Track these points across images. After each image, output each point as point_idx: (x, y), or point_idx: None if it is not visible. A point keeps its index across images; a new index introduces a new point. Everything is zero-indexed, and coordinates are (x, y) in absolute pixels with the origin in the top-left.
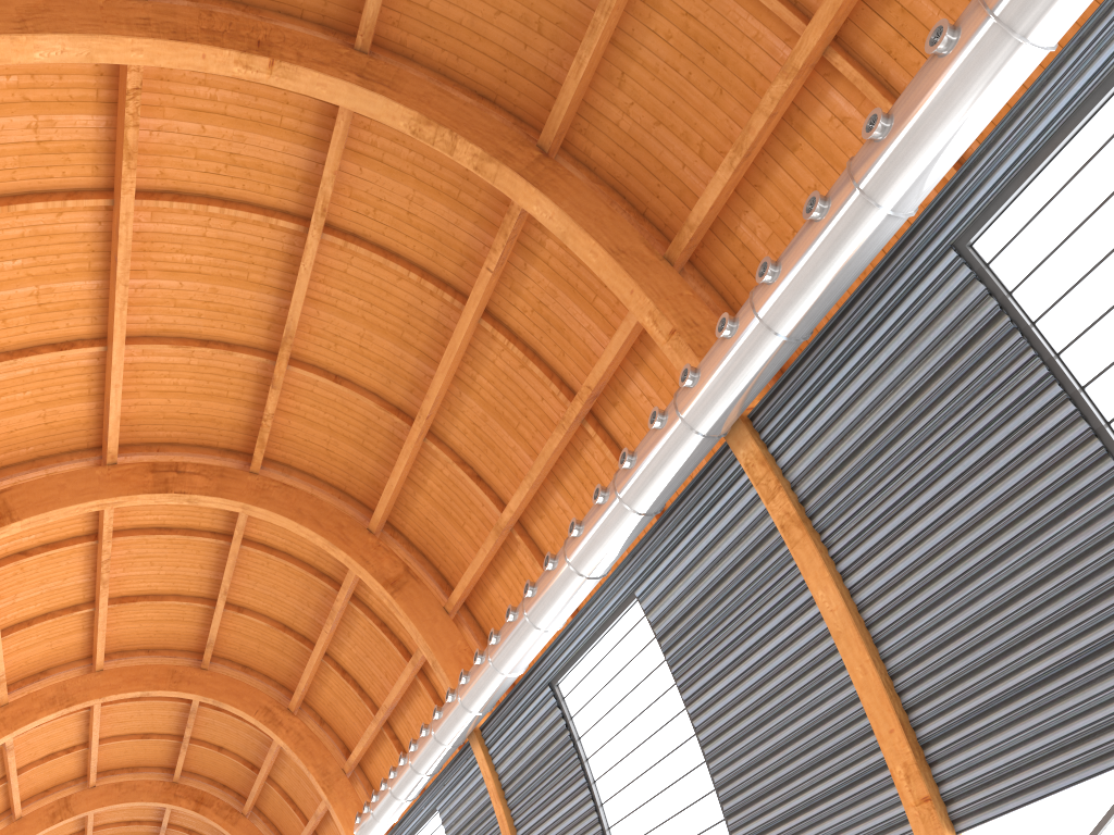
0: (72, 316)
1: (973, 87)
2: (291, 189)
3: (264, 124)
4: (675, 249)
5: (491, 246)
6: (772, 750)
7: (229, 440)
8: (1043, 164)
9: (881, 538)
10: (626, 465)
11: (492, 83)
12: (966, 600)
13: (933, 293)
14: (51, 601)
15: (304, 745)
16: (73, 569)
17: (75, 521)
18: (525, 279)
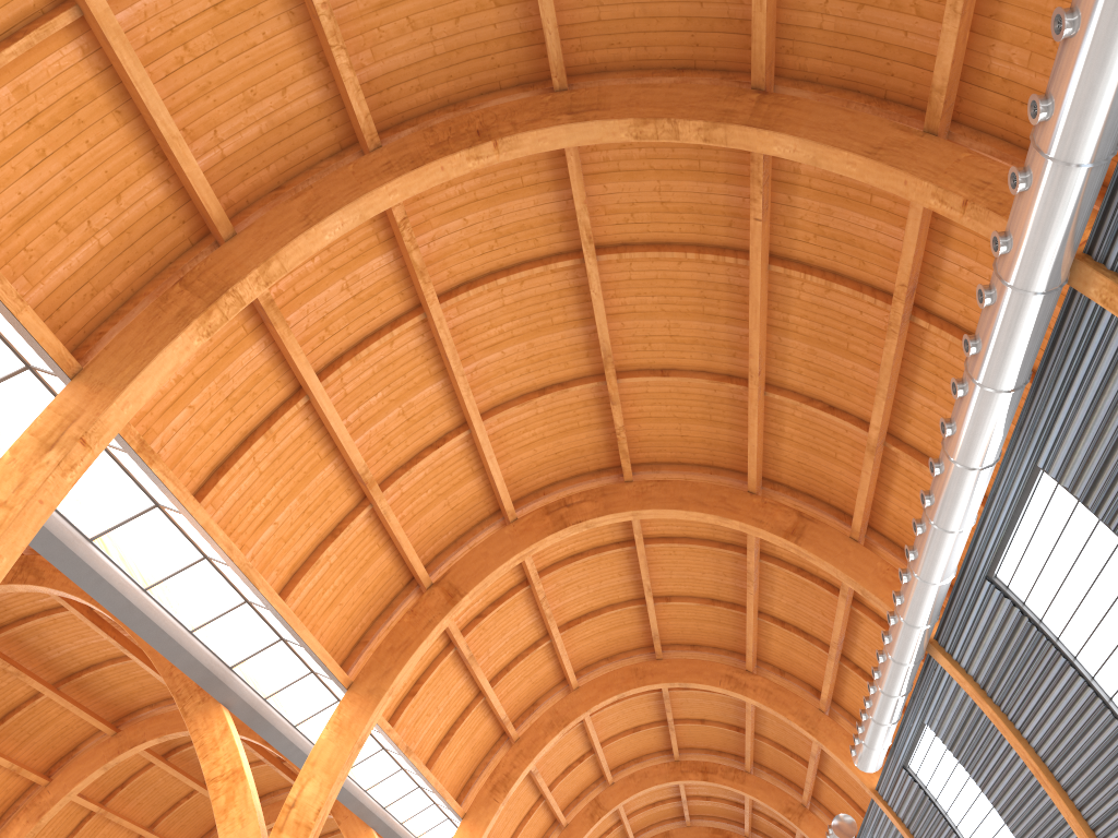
0: (434, 417)
1: None
2: (554, 233)
3: (510, 191)
4: (932, 119)
5: (749, 196)
6: None
7: (596, 462)
8: None
9: None
10: (972, 352)
11: (685, 52)
12: None
13: None
14: (516, 646)
15: (774, 698)
16: (521, 614)
17: (506, 576)
18: (795, 211)
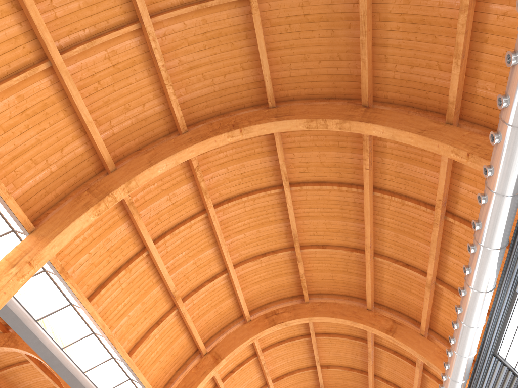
0: (210, 266)
1: None
2: (270, 176)
3: (249, 155)
4: (449, 117)
5: (362, 158)
6: None
7: (290, 292)
8: None
9: None
10: (477, 228)
11: (330, 91)
12: None
13: None
14: None
15: None
16: (253, 372)
17: (245, 351)
18: (385, 165)
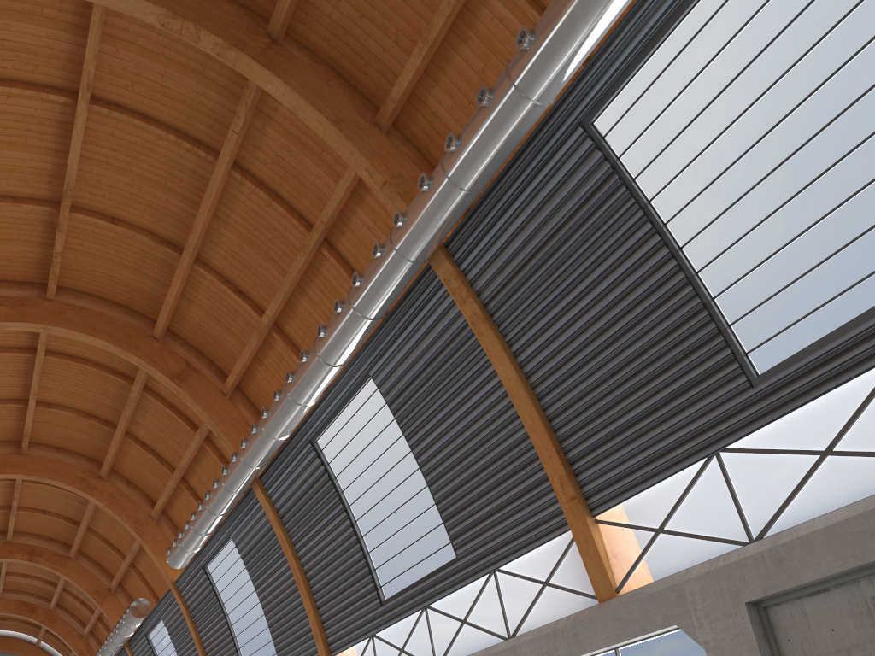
0: None
1: (589, 16)
2: (57, 68)
3: (27, 14)
4: (381, 117)
5: (234, 112)
6: (473, 475)
7: (24, 275)
8: (638, 68)
9: (539, 328)
10: (357, 285)
11: None
12: (595, 368)
13: (568, 157)
14: None
15: (116, 502)
16: None
17: None
18: (265, 138)
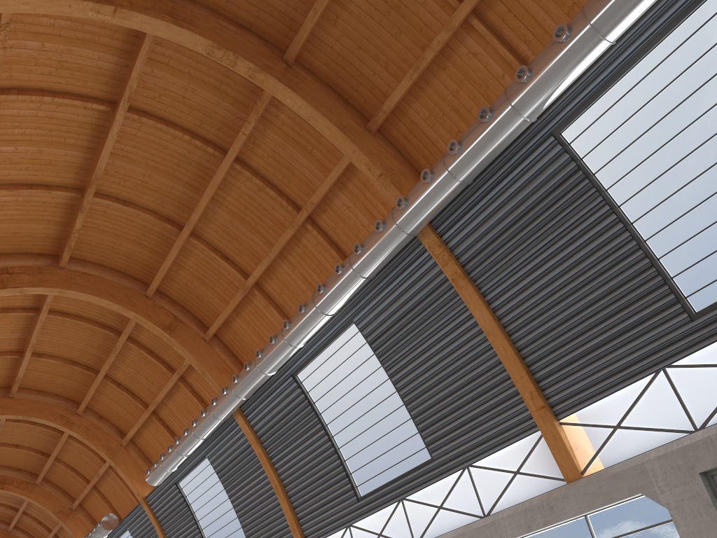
0: None
1: (578, 60)
2: (101, 83)
3: (86, 41)
4: (373, 124)
5: (241, 118)
6: (448, 394)
7: (40, 248)
8: (601, 95)
9: (511, 282)
10: (359, 252)
11: (248, 18)
12: (560, 310)
13: (541, 157)
14: None
15: (92, 434)
16: None
17: None
18: (264, 138)
